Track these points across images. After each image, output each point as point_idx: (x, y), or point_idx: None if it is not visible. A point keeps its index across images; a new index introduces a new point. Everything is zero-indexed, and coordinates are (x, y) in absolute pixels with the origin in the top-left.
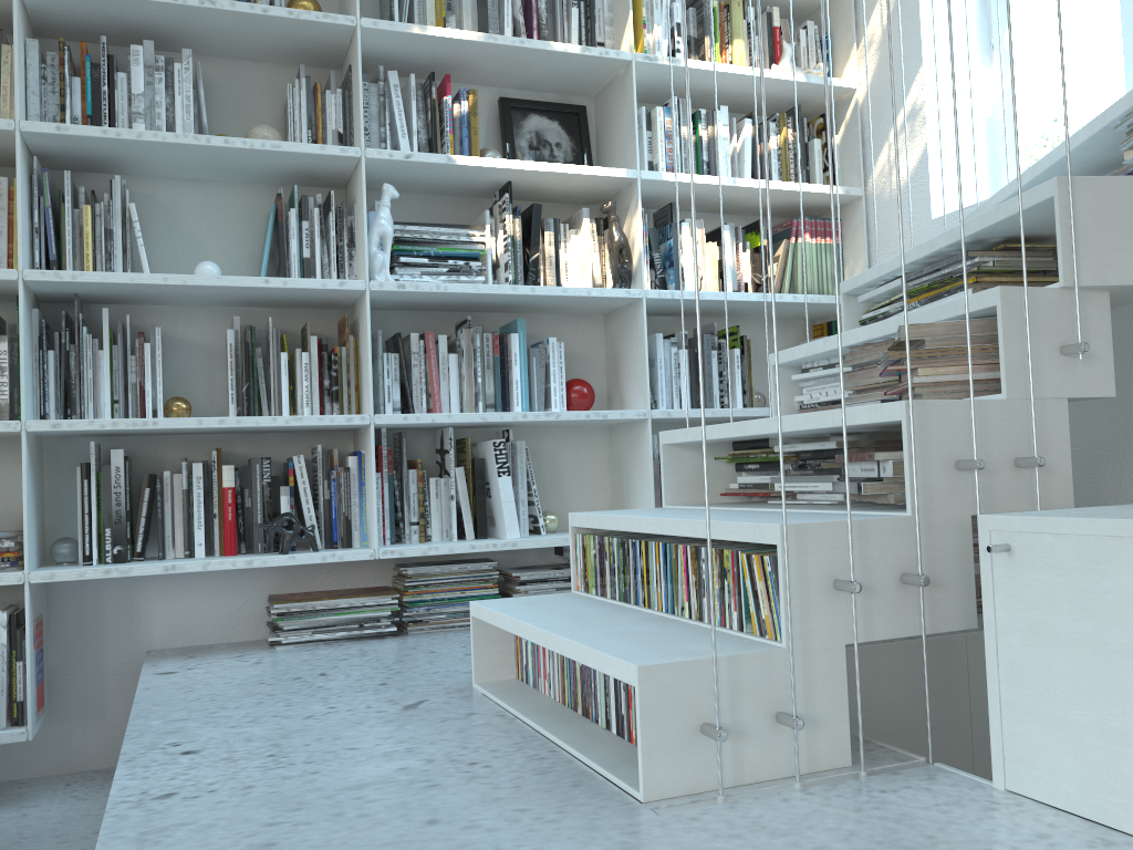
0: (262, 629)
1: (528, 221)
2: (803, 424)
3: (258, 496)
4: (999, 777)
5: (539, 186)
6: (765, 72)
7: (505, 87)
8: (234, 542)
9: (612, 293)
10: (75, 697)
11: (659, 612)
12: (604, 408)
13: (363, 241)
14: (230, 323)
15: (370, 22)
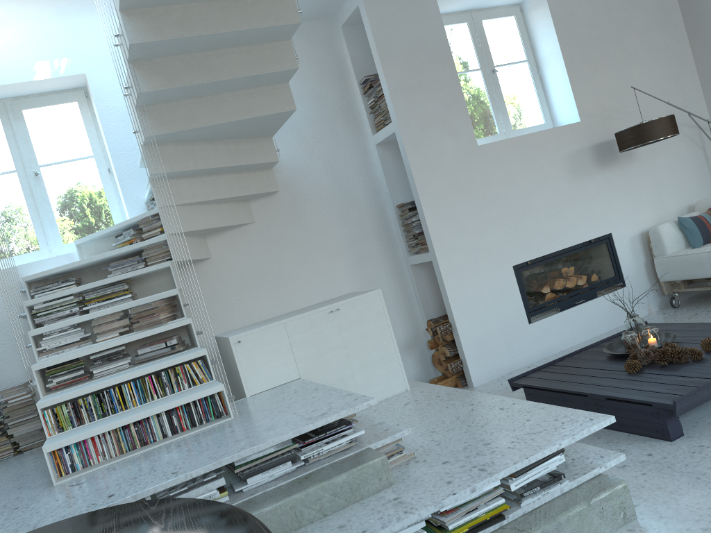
0: None
1: None
2: (145, 335)
3: None
4: (248, 394)
5: None
6: None
7: None
8: None
9: None
10: None
11: (138, 406)
12: None
13: None
14: None
15: None
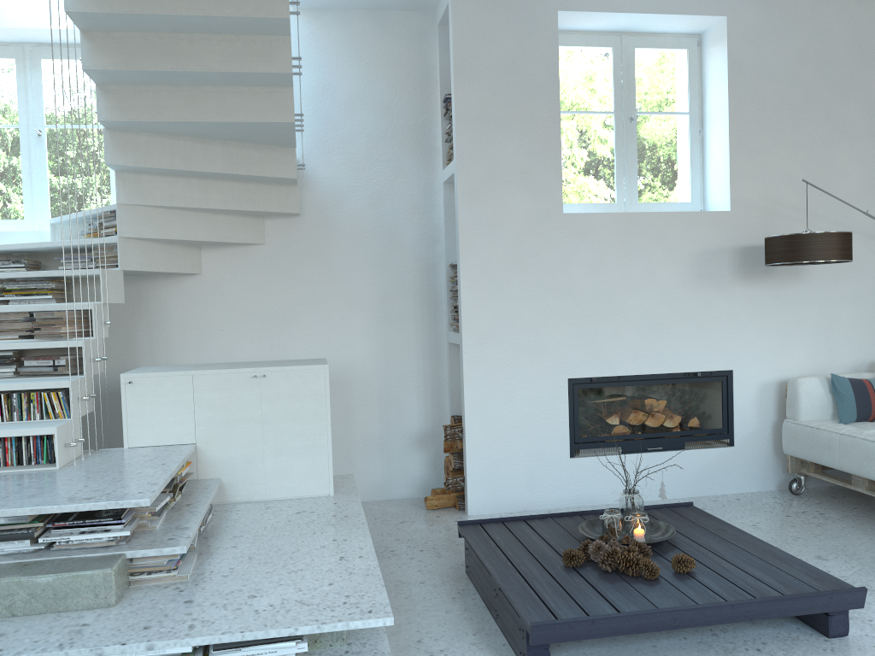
0: None
1: None
2: (25, 346)
3: None
4: (127, 445)
5: None
6: None
7: None
8: None
9: None
10: None
11: None
12: None
13: None
14: None
15: None
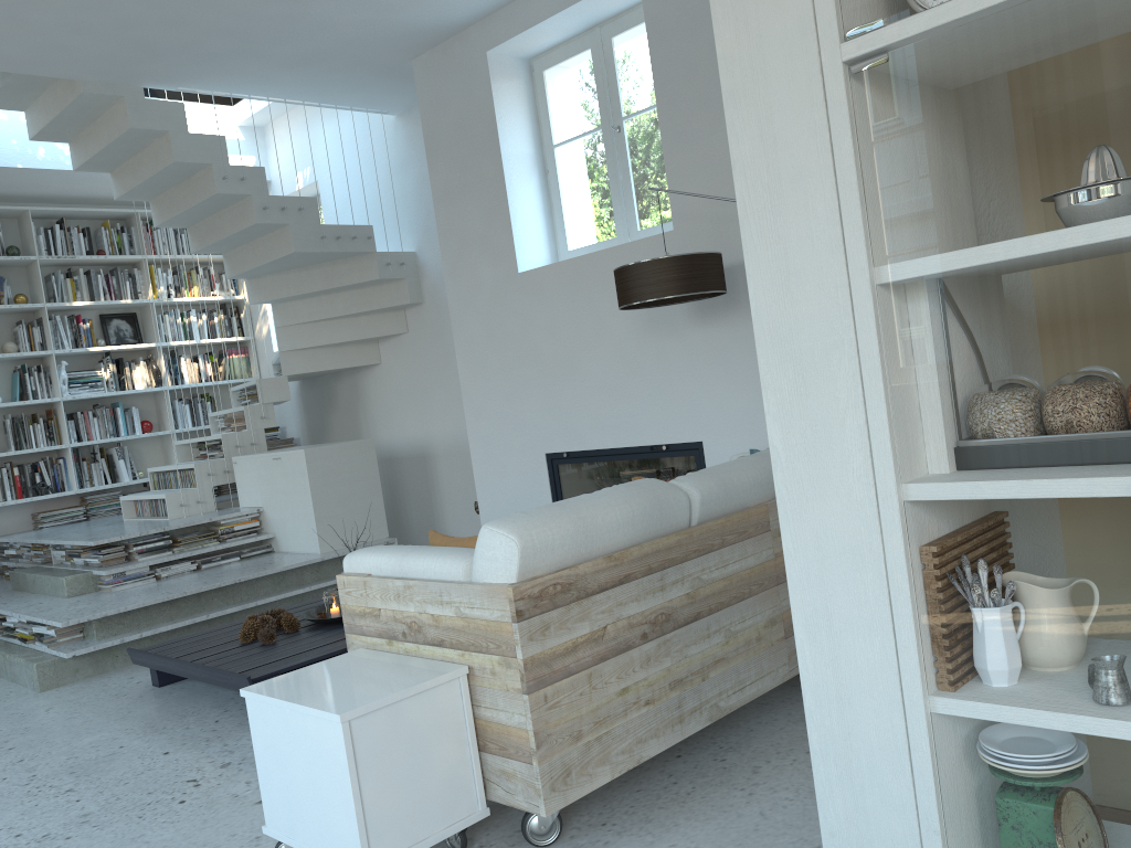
0: (30, 526)
1: (118, 364)
2: (206, 439)
3: (28, 477)
4: (240, 505)
5: (121, 350)
6: (207, 298)
7: (101, 309)
8: (21, 494)
9: (155, 389)
10: None
11: (174, 489)
12: (158, 429)
13: (57, 383)
14: (2, 415)
15: (50, 304)
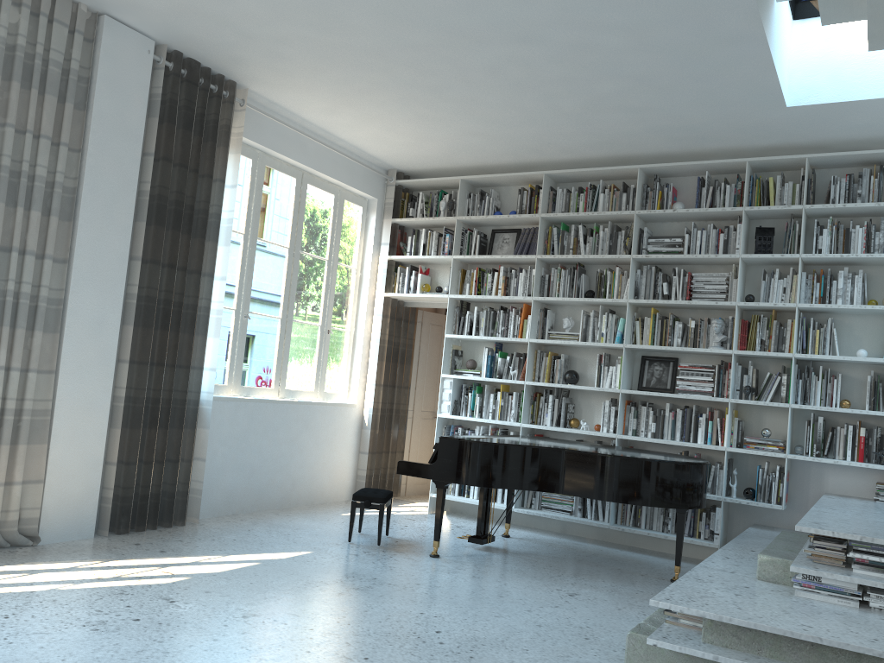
0: (873, 494)
1: None
2: None
3: (874, 441)
4: None
5: None
6: None
7: None
8: (862, 457)
9: None
10: (797, 503)
11: None
12: None
13: None
14: (870, 371)
15: None
